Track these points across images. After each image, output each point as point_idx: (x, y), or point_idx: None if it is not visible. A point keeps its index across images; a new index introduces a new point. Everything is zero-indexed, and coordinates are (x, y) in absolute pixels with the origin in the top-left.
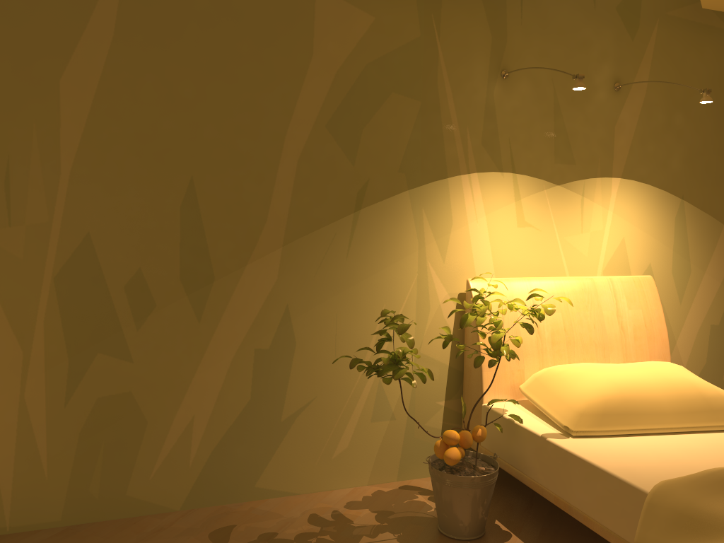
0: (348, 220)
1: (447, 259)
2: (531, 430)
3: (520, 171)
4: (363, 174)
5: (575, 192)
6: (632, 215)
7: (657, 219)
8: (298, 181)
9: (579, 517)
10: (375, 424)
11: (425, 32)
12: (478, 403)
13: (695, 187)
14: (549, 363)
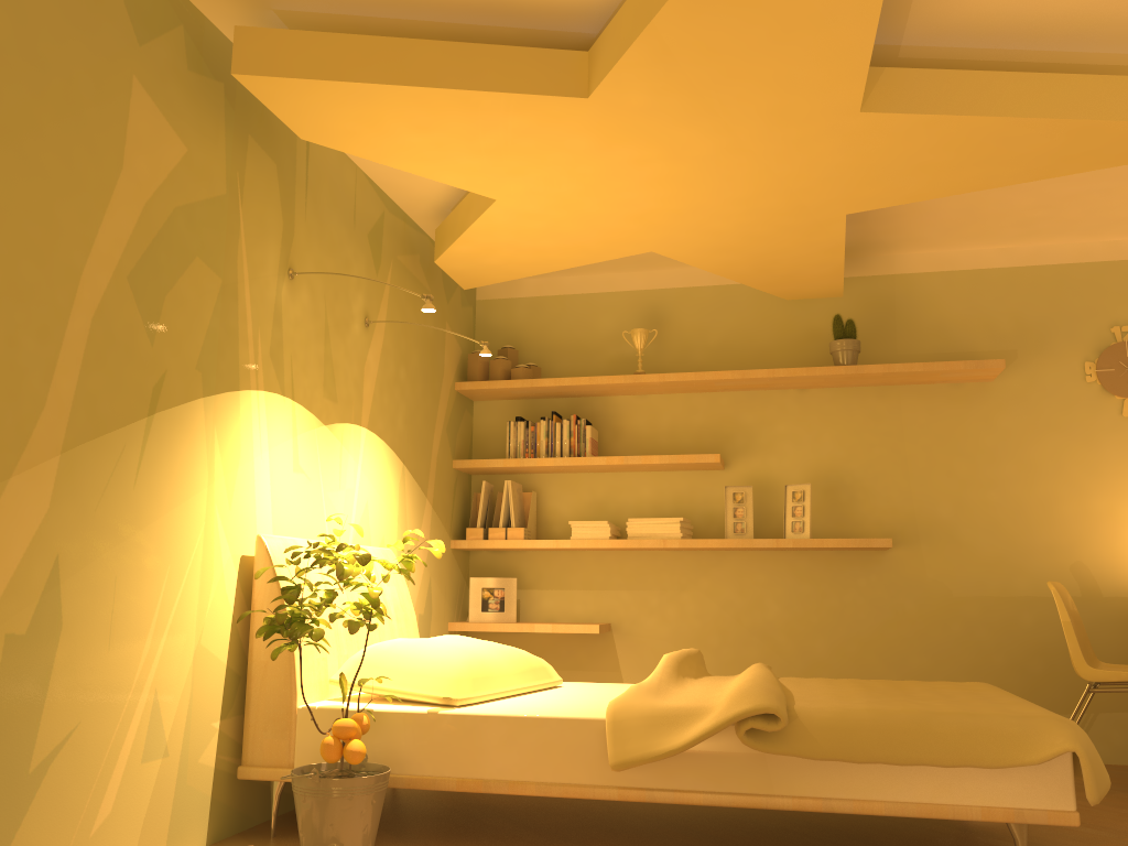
0: (141, 428)
1: (234, 504)
2: (408, 710)
3: (298, 399)
4: (162, 361)
5: (337, 437)
6: (373, 474)
7: (389, 483)
8: (89, 351)
9: (502, 788)
10: (146, 766)
11: (231, 192)
12: (286, 708)
13: (411, 452)
14: (345, 649)
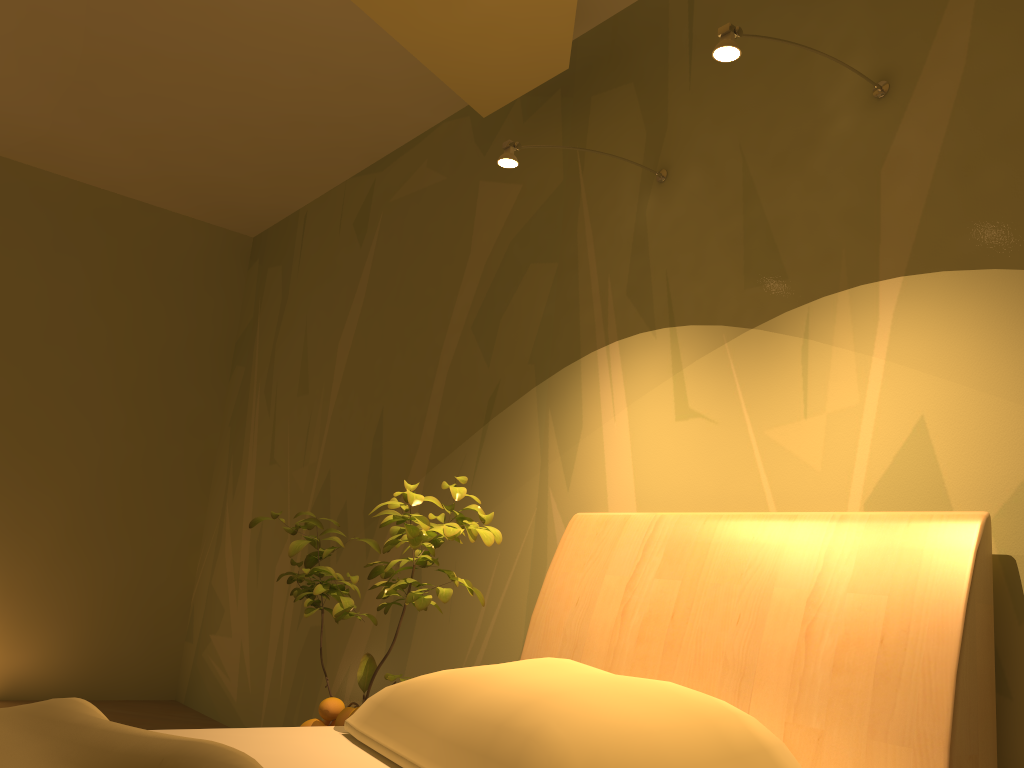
0: (478, 437)
1: (573, 484)
2: None
3: (683, 320)
4: (496, 375)
5: (789, 334)
6: (946, 356)
7: None
8: (445, 396)
9: None
10: None
11: (568, 173)
12: None
13: None
14: None
